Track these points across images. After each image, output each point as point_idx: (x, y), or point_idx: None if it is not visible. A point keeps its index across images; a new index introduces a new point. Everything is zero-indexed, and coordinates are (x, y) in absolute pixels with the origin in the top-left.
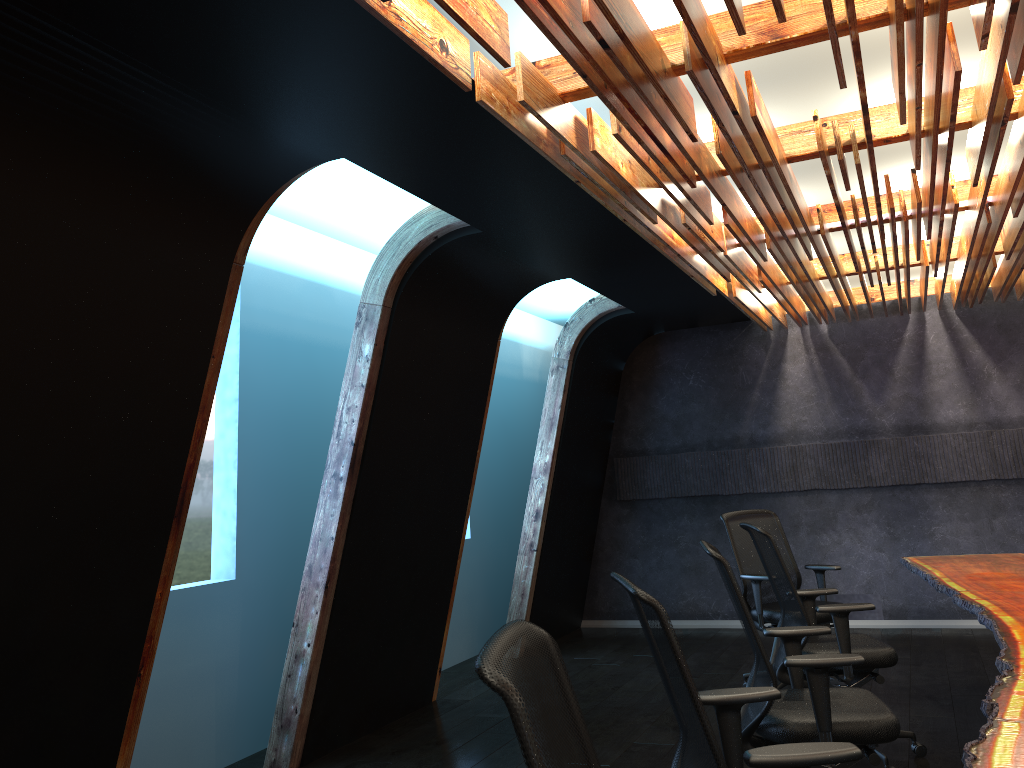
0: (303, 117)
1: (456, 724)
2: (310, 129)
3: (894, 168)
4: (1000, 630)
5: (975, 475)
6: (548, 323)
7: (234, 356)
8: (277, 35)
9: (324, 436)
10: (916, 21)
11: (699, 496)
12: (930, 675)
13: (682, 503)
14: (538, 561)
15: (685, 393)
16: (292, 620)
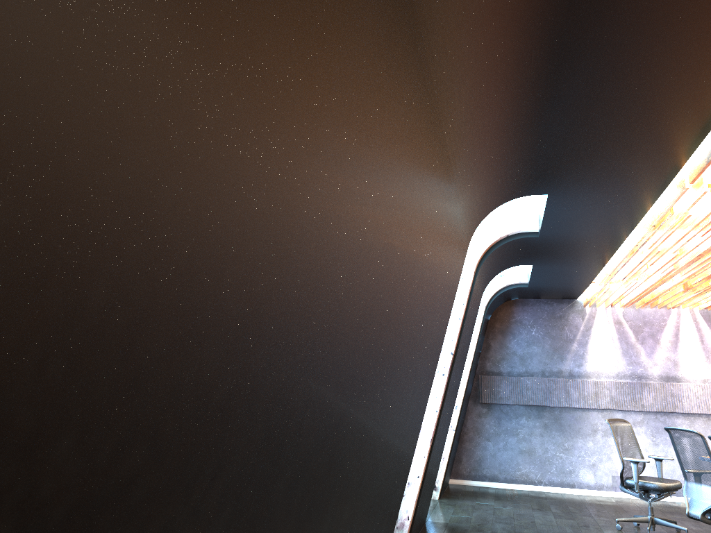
0: (568, 175)
1: None
2: (559, 180)
3: None
4: None
5: (706, 410)
6: None
7: None
8: (630, 144)
9: None
10: None
11: (534, 405)
12: None
13: (522, 409)
14: (453, 437)
15: (529, 339)
16: None
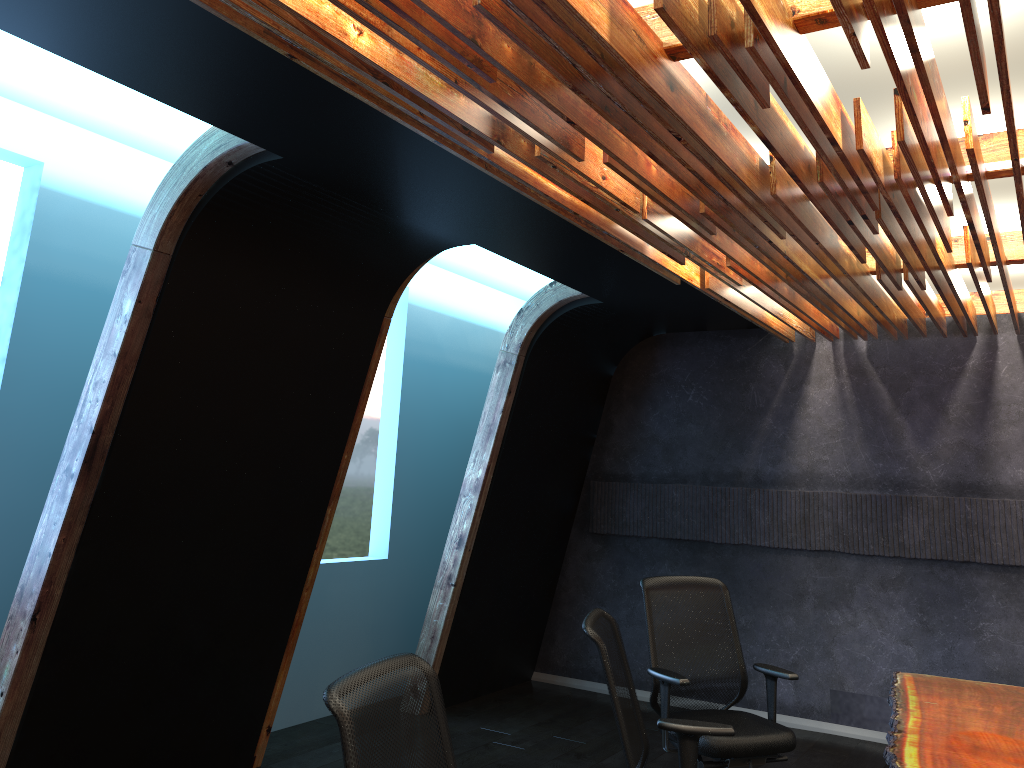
0: None
1: None
2: None
3: None
4: None
5: None
6: None
7: (12, 305)
8: None
9: None
10: None
11: (685, 540)
12: None
13: (664, 546)
14: (457, 598)
15: (682, 411)
16: None
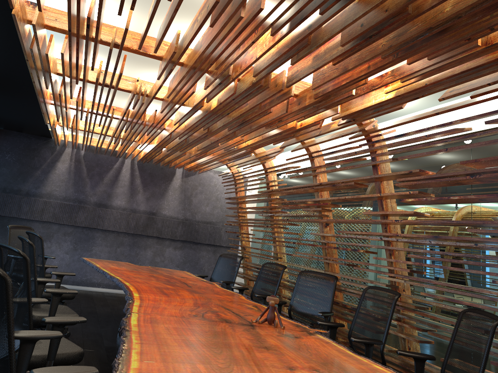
0: None
1: None
2: None
3: None
4: (125, 287)
5: (118, 229)
6: None
7: None
8: None
9: None
10: (193, 73)
11: None
12: (73, 307)
13: None
14: None
15: (2, 162)
16: None
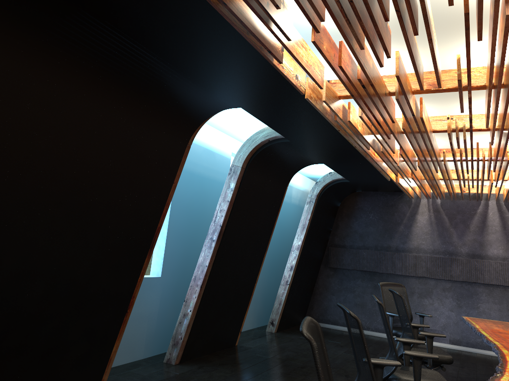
0: (230, 92)
1: (247, 357)
2: (231, 96)
3: (482, 135)
4: (501, 355)
5: (503, 283)
6: (305, 178)
7: None
8: (231, 65)
9: (203, 218)
10: (497, 94)
11: (367, 271)
12: (468, 373)
13: (359, 273)
14: (289, 289)
15: (367, 221)
16: (180, 298)
